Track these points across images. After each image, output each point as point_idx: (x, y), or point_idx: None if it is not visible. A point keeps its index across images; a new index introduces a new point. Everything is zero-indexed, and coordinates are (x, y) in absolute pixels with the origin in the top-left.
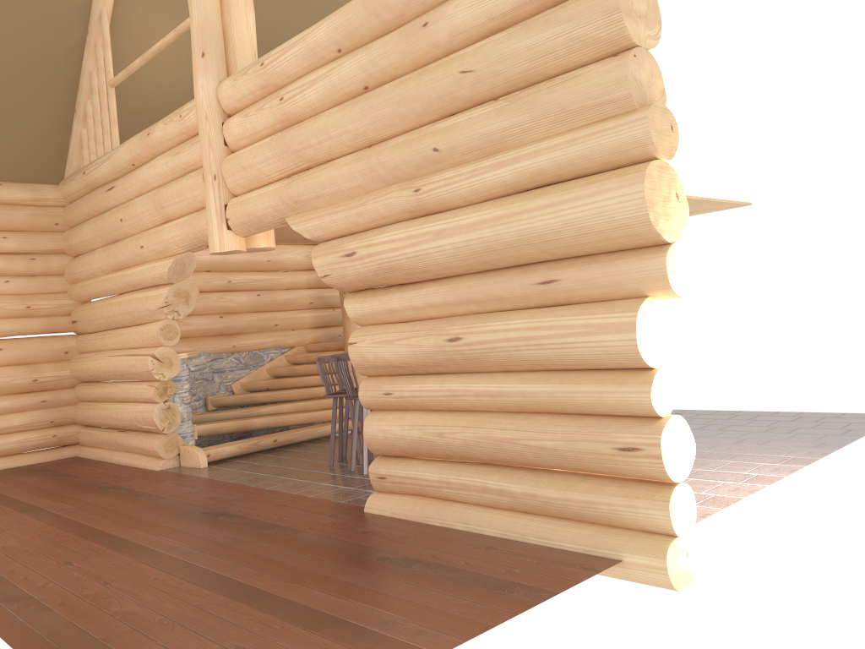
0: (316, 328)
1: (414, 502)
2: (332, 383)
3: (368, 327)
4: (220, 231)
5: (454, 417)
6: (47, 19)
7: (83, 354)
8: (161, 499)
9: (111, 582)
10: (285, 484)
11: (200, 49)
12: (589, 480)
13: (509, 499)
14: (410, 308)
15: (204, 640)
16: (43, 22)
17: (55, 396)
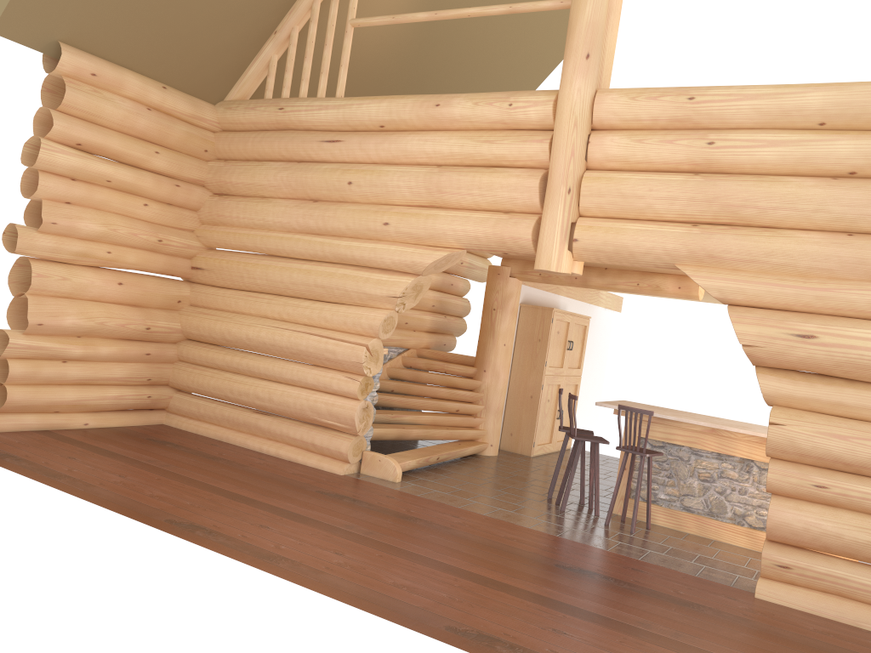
0: (428, 332)
1: (834, 601)
2: (459, 399)
3: (792, 410)
4: (561, 249)
5: None
6: None
7: (203, 309)
8: (451, 530)
9: None
10: (566, 532)
11: (586, 49)
12: None
13: None
14: (870, 408)
15: None
16: None
17: (159, 351)
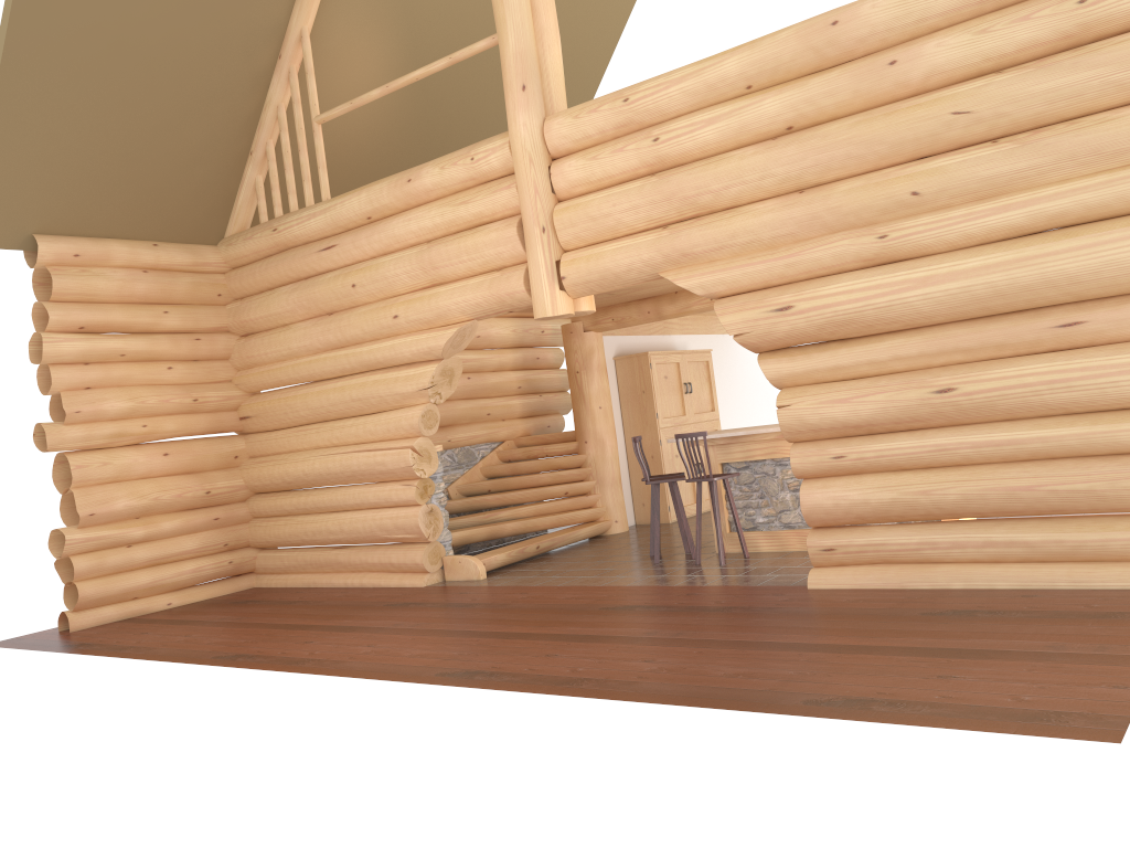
0: (524, 418)
1: (880, 570)
2: (566, 480)
3: (798, 388)
4: (552, 291)
5: (938, 473)
6: (240, 39)
7: (261, 458)
8: (509, 605)
9: (654, 660)
10: (641, 580)
11: (520, 81)
12: (1127, 519)
13: (1024, 549)
14: (865, 363)
15: (887, 676)
16: (235, 42)
17: (228, 512)
